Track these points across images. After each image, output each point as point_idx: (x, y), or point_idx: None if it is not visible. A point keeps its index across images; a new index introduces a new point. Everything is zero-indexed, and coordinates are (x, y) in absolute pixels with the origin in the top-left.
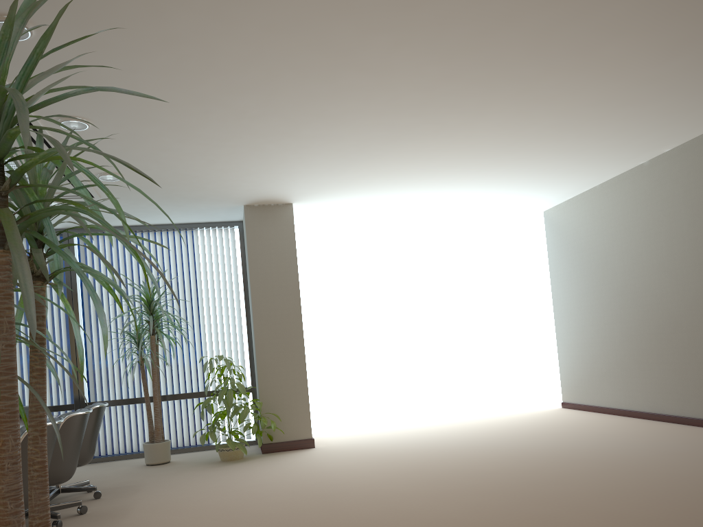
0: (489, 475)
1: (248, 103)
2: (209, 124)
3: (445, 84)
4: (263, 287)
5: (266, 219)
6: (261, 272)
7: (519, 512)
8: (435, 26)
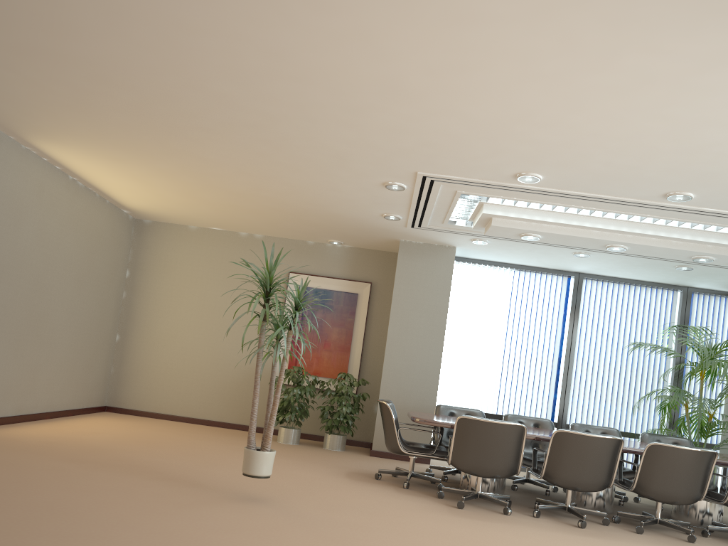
0: None
1: (721, 135)
2: None
3: None
4: None
5: None
6: None
7: None
8: (623, 27)
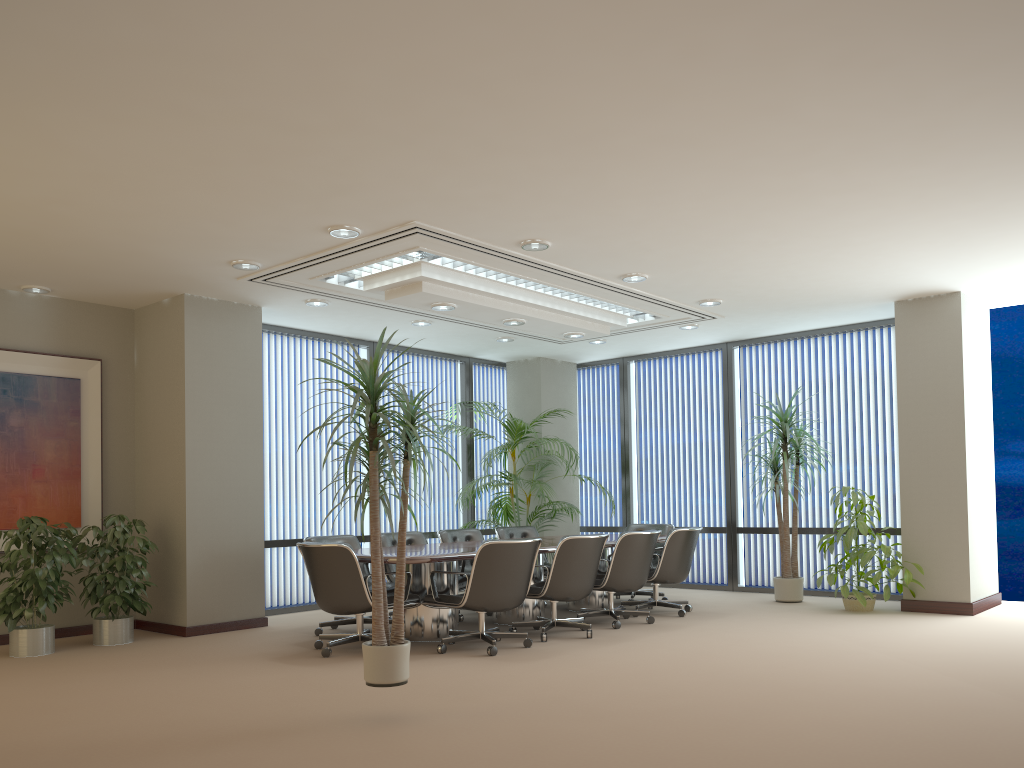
0: None
1: (759, 236)
2: (746, 255)
3: (962, 174)
4: (914, 403)
5: (921, 316)
6: (912, 384)
7: (965, 701)
8: (856, 152)
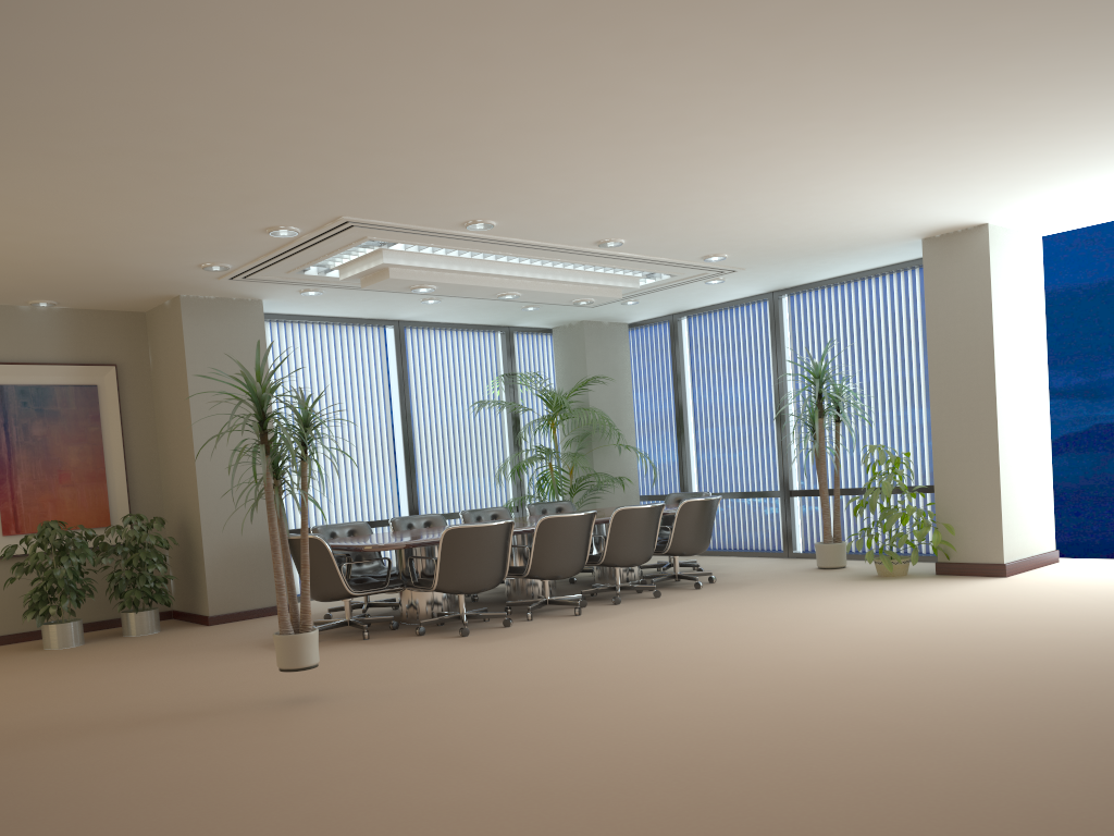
0: (1005, 641)
1: (705, 195)
2: (709, 213)
3: (868, 122)
4: (944, 351)
5: (949, 253)
6: (942, 330)
7: (860, 671)
8: (731, 116)
